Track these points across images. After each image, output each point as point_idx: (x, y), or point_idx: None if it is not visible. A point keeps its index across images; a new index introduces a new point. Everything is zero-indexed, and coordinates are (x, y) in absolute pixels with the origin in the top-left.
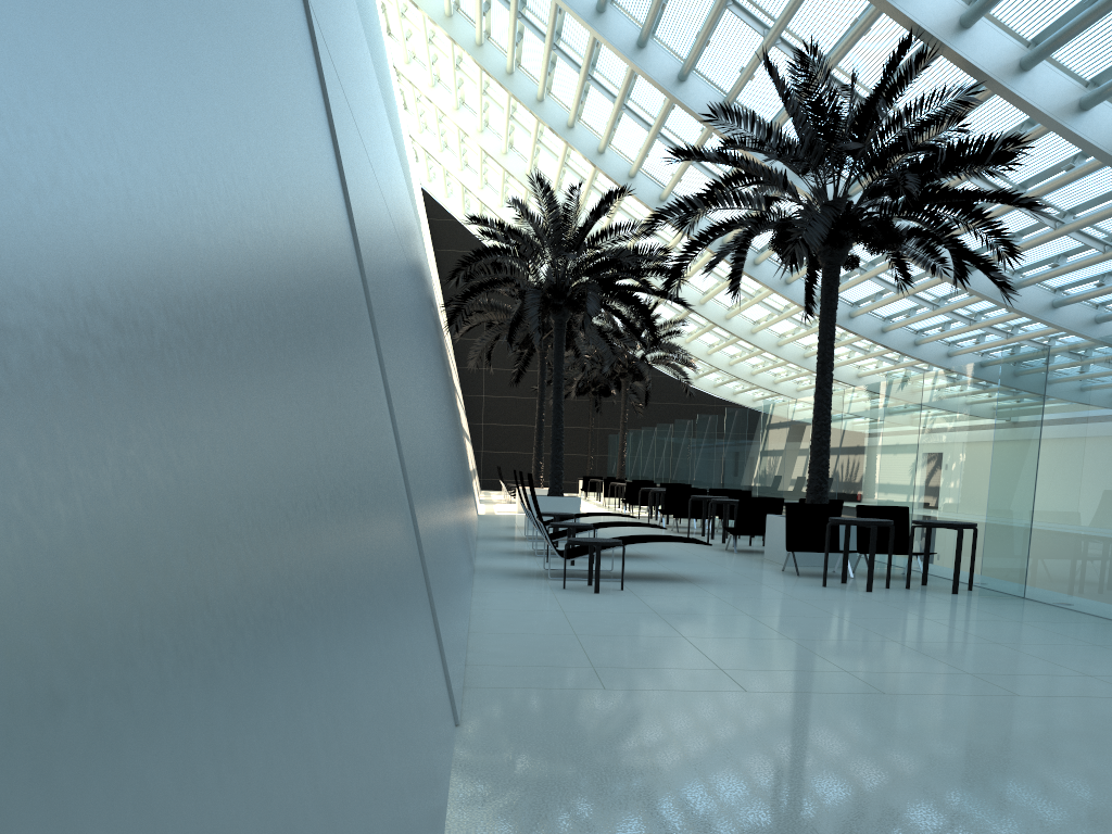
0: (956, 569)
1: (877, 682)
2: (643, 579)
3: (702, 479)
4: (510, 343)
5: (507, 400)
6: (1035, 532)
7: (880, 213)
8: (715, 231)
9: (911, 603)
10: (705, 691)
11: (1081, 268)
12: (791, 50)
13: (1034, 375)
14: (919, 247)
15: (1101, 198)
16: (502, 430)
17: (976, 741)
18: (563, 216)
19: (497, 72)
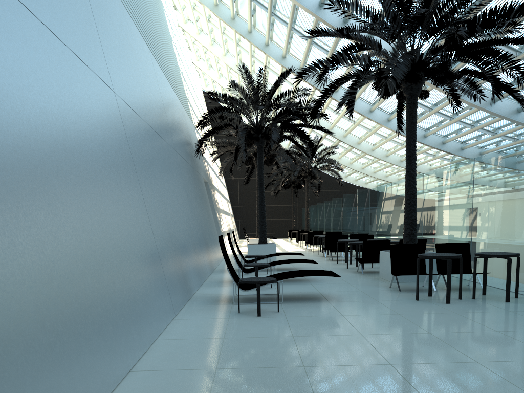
0: (507, 285)
1: None
2: (297, 300)
3: (347, 229)
4: (236, 161)
5: (250, 193)
6: None
7: (441, 59)
8: (339, 82)
9: (480, 313)
10: None
11: None
12: None
13: None
14: (465, 83)
15: None
16: (248, 208)
17: None
18: (257, 86)
19: (226, 18)
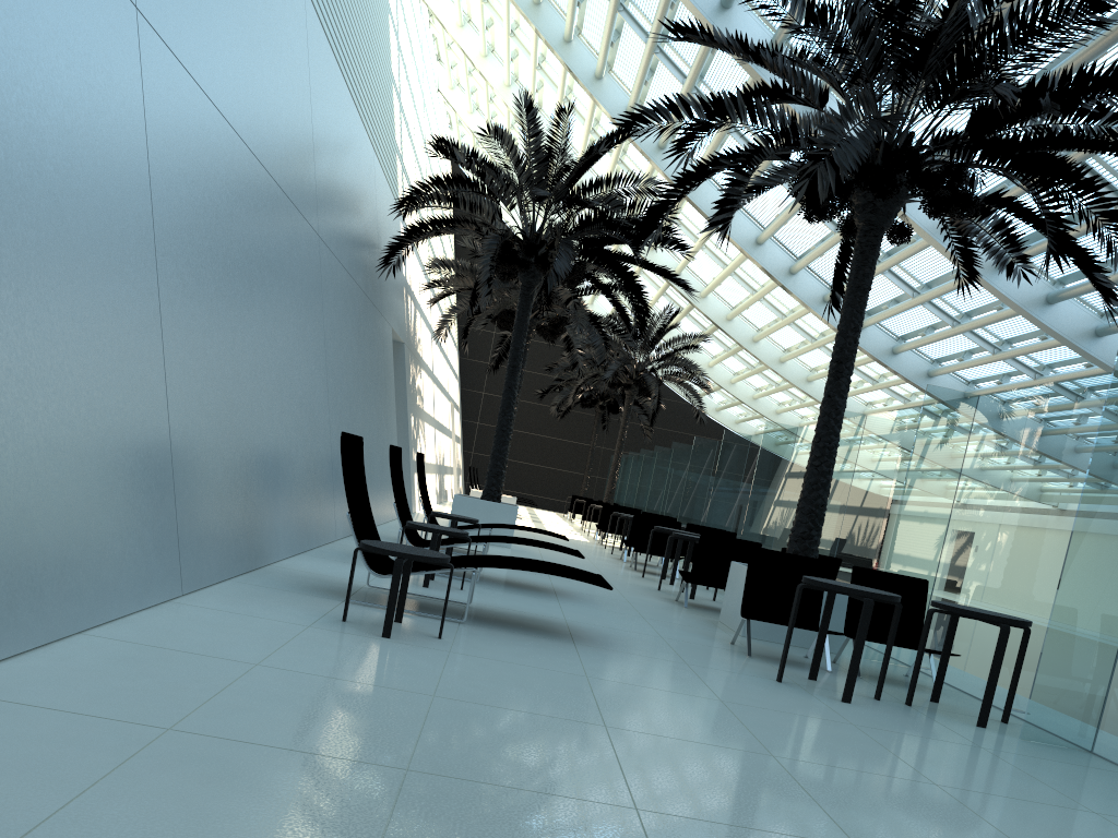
0: (989, 689)
1: None
2: (503, 625)
3: (688, 513)
4: (471, 308)
5: None
6: None
7: (951, 156)
8: (719, 162)
9: (910, 737)
10: None
11: None
12: None
13: None
14: (996, 232)
15: None
16: None
17: None
18: (546, 148)
19: None
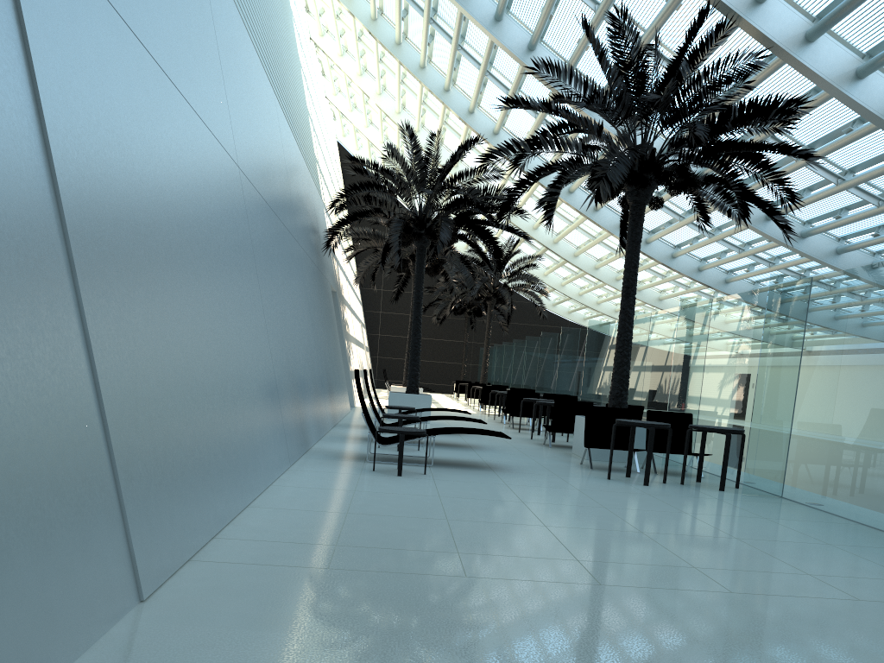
0: (723, 469)
1: (601, 572)
2: (452, 465)
3: (543, 385)
4: (383, 265)
5: (400, 316)
6: (793, 440)
7: (679, 160)
8: (541, 172)
9: (678, 497)
10: (425, 574)
11: (859, 220)
12: (604, 14)
13: (797, 301)
14: (716, 193)
15: (876, 159)
16: (394, 340)
17: (663, 641)
18: (425, 159)
19: (388, 42)
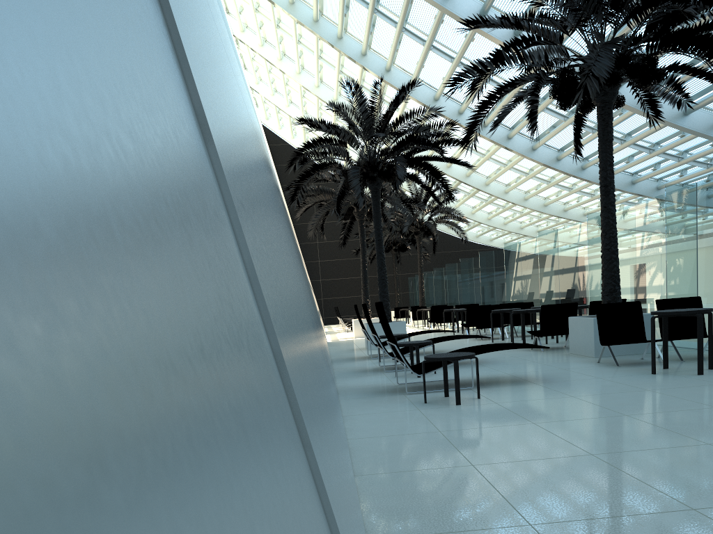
0: None
1: None
2: (488, 384)
3: (487, 299)
4: (339, 212)
5: (335, 262)
6: None
7: (647, 51)
8: (501, 90)
9: None
10: None
11: None
12: None
13: None
14: (669, 85)
15: None
16: (334, 283)
17: None
18: (370, 107)
19: (307, 21)
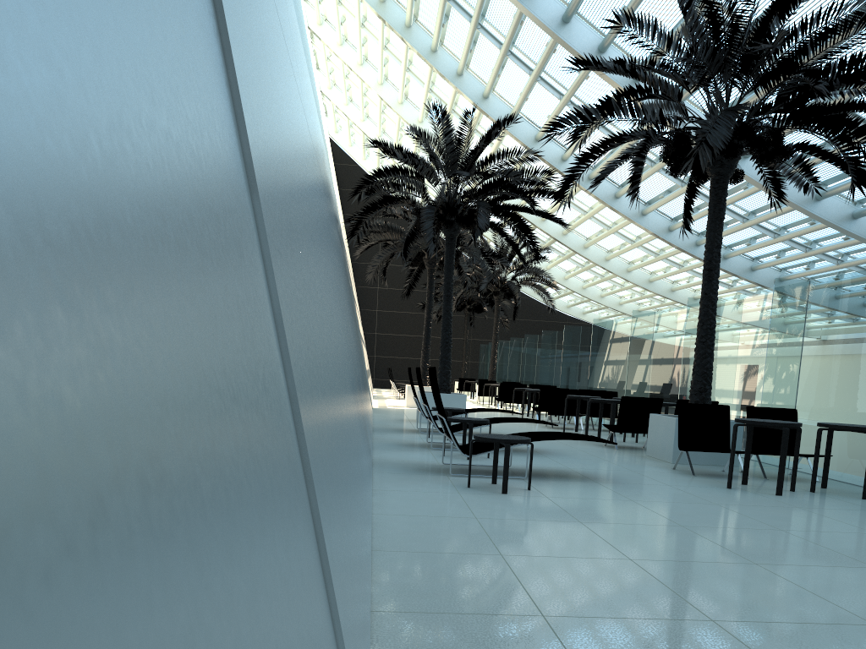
0: None
1: None
2: (544, 476)
3: (567, 381)
4: (405, 257)
5: (396, 314)
6: None
7: (773, 124)
8: (607, 144)
9: (835, 510)
10: None
11: None
12: None
13: None
14: (796, 165)
15: None
16: (391, 339)
17: None
18: (456, 140)
19: (397, 25)
